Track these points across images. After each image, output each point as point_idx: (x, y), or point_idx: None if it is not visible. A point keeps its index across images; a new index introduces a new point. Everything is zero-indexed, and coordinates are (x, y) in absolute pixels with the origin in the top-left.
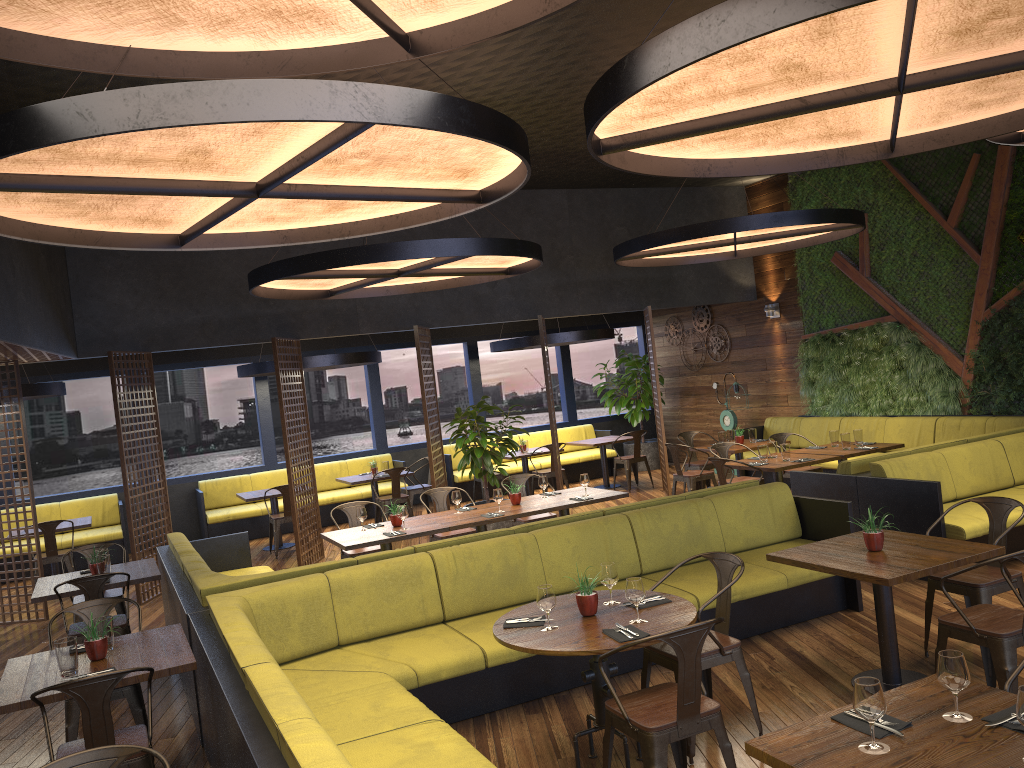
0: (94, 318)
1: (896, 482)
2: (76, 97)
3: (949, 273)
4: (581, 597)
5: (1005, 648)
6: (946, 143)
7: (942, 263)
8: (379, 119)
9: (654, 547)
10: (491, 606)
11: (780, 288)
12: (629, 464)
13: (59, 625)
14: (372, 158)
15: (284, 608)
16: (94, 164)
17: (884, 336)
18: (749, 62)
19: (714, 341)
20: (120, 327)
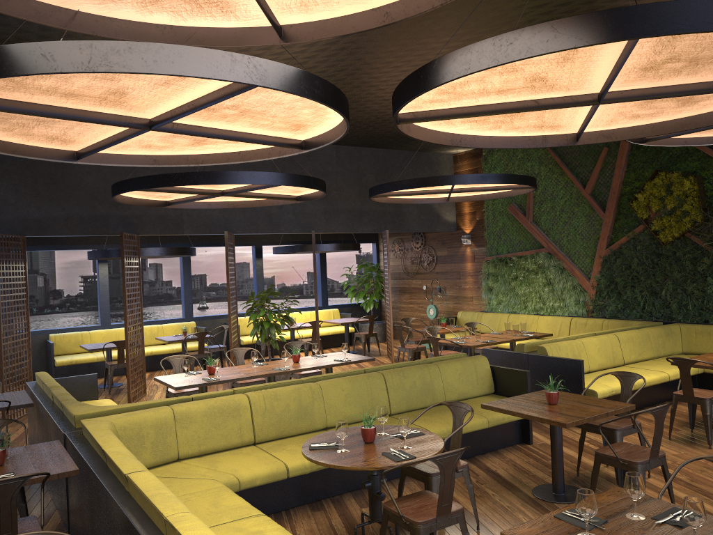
0: None
1: (554, 359)
2: (41, 43)
3: (584, 223)
4: (365, 429)
5: (639, 471)
6: (611, 139)
7: (580, 216)
8: (263, 83)
9: (399, 396)
10: (288, 434)
11: (472, 224)
12: (365, 338)
13: None
14: (239, 110)
15: (140, 431)
16: (35, 93)
17: (540, 261)
18: (513, 72)
19: (425, 257)
20: (3, 216)
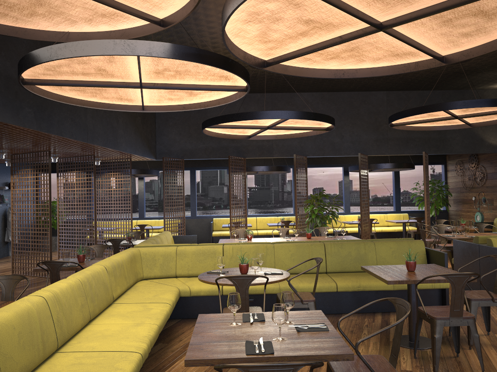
0: (163, 144)
1: (495, 249)
2: (36, 50)
3: None
4: (239, 265)
5: (436, 325)
6: (469, 56)
7: None
8: (133, 53)
9: (335, 260)
10: None
11: None
12: (413, 234)
13: None
14: (173, 71)
15: (155, 257)
16: (71, 75)
17: None
18: (281, 20)
19: (478, 174)
20: (173, 148)
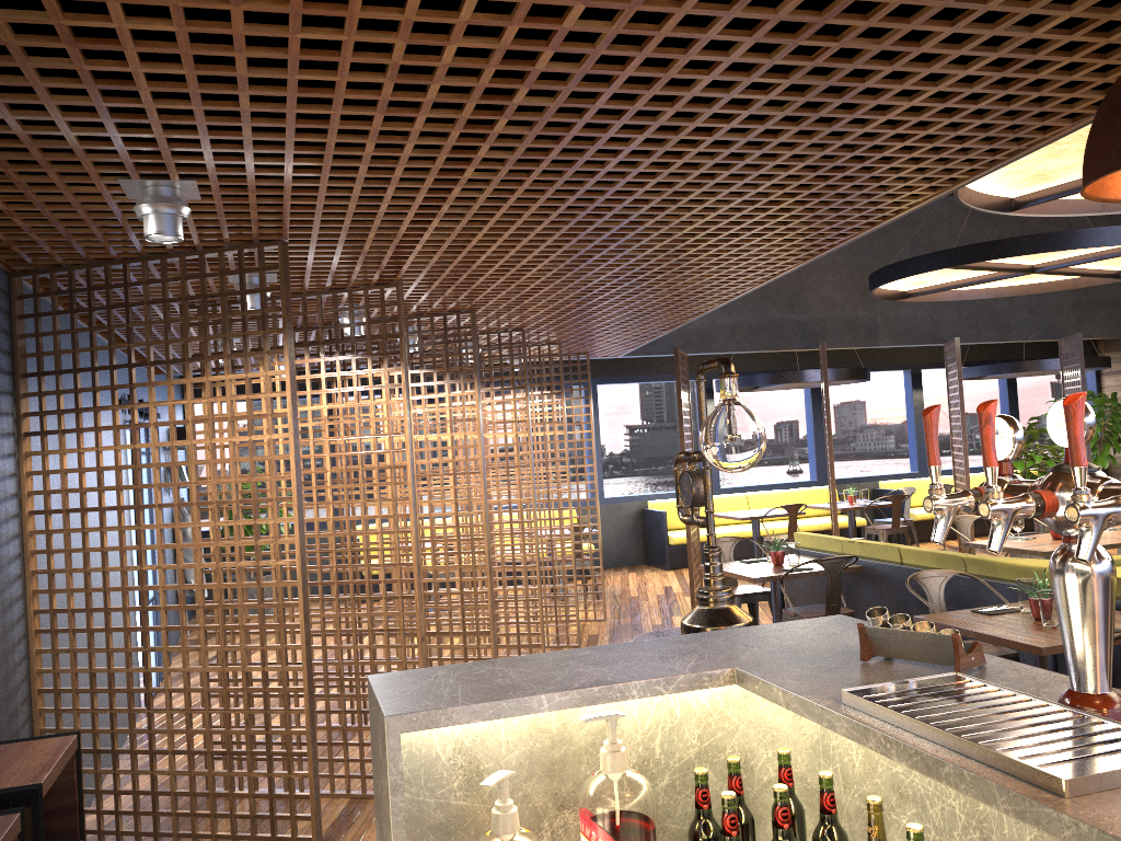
0: None
1: None
2: None
3: None
4: None
5: None
6: None
7: None
8: None
9: None
10: None
11: None
12: None
13: (630, 625)
14: None
15: None
16: None
17: None
18: None
19: None
20: None
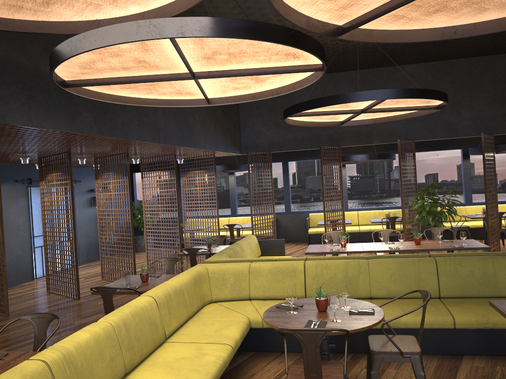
0: (248, 136)
1: None
2: (58, 46)
3: None
4: (315, 299)
5: None
6: None
7: None
8: (161, 36)
9: (451, 282)
10: None
11: None
12: None
13: None
14: (225, 54)
15: (224, 275)
16: (112, 72)
17: None
18: None
19: None
20: (259, 140)
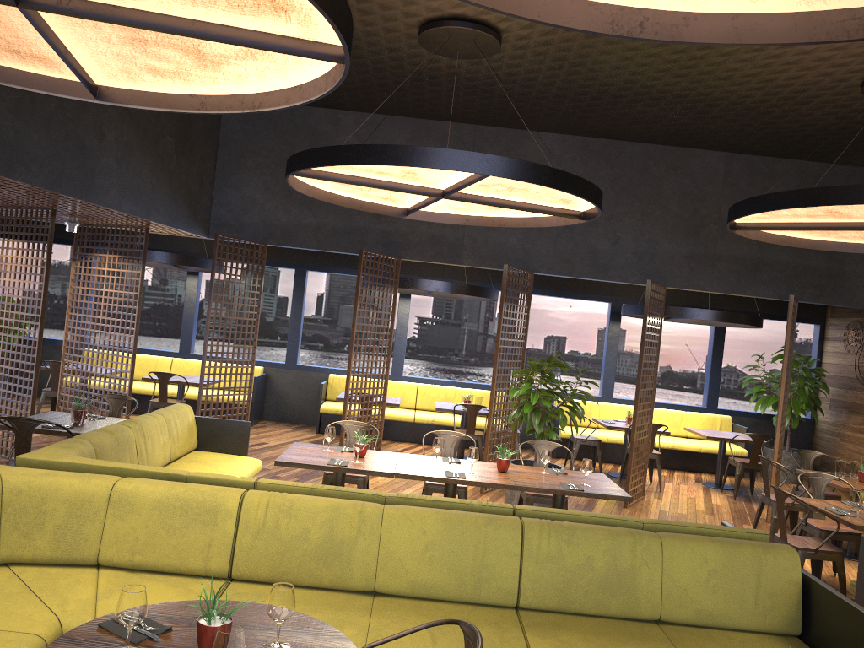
0: (228, 206)
1: None
2: None
3: None
4: (198, 623)
5: None
6: None
7: None
8: None
9: (546, 577)
10: (293, 580)
11: None
12: (741, 468)
13: None
14: None
15: (44, 503)
16: None
17: None
18: None
19: None
20: (247, 217)
